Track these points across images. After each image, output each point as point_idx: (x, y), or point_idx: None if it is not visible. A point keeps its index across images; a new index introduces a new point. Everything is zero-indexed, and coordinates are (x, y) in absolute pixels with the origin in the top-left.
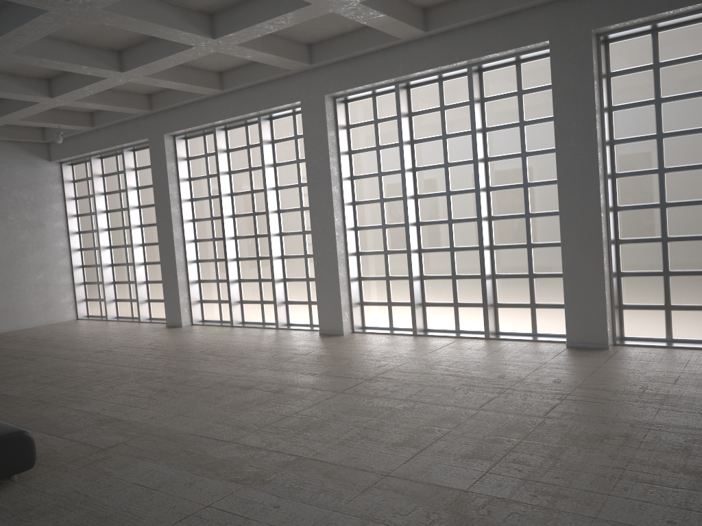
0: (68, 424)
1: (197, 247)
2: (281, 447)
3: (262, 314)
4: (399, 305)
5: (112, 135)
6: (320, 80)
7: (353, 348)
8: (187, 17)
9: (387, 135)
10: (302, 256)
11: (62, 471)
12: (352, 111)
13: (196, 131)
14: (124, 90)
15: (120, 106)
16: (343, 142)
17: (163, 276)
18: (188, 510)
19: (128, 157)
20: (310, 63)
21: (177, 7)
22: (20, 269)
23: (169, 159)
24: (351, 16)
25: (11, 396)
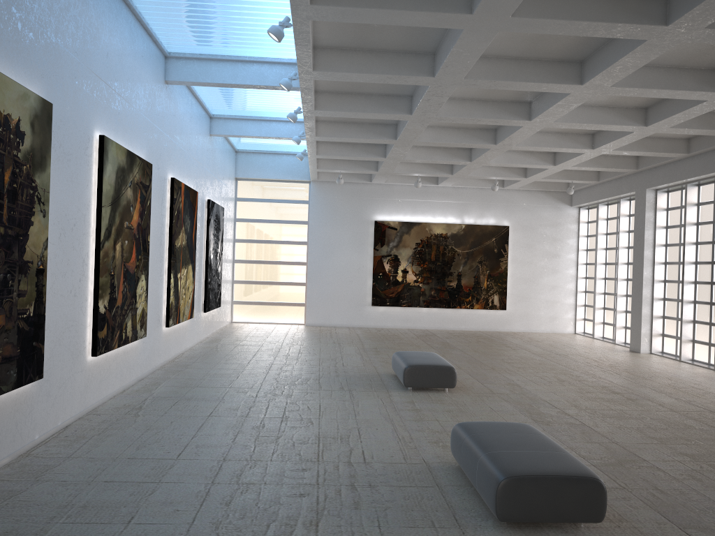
0: (492, 380)
1: (665, 287)
2: (581, 418)
3: (708, 355)
4: None
5: (611, 188)
6: None
7: None
8: (622, 114)
9: None
10: None
11: (466, 394)
12: None
13: (672, 187)
14: (614, 154)
15: (609, 168)
16: None
17: (632, 307)
18: (497, 420)
19: (623, 206)
20: None
21: (615, 108)
22: (536, 287)
23: (648, 210)
24: None
25: (481, 363)
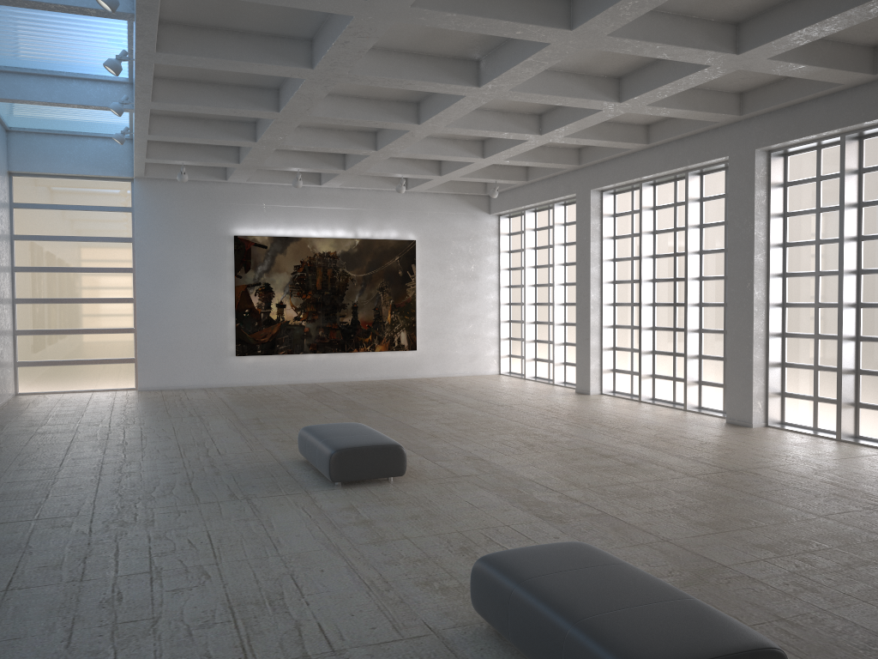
0: (444, 455)
1: (614, 311)
2: (595, 503)
3: (673, 393)
4: (826, 401)
5: (544, 190)
6: (751, 132)
7: (748, 441)
8: (592, 84)
9: (831, 195)
10: (721, 332)
11: (422, 483)
12: (791, 166)
13: (622, 187)
14: (553, 145)
15: (547, 162)
16: (776, 202)
17: (577, 339)
18: (492, 524)
19: (558, 212)
20: (739, 114)
21: (583, 76)
22: (452, 318)
23: (593, 216)
24: (763, 70)
25: (414, 428)
